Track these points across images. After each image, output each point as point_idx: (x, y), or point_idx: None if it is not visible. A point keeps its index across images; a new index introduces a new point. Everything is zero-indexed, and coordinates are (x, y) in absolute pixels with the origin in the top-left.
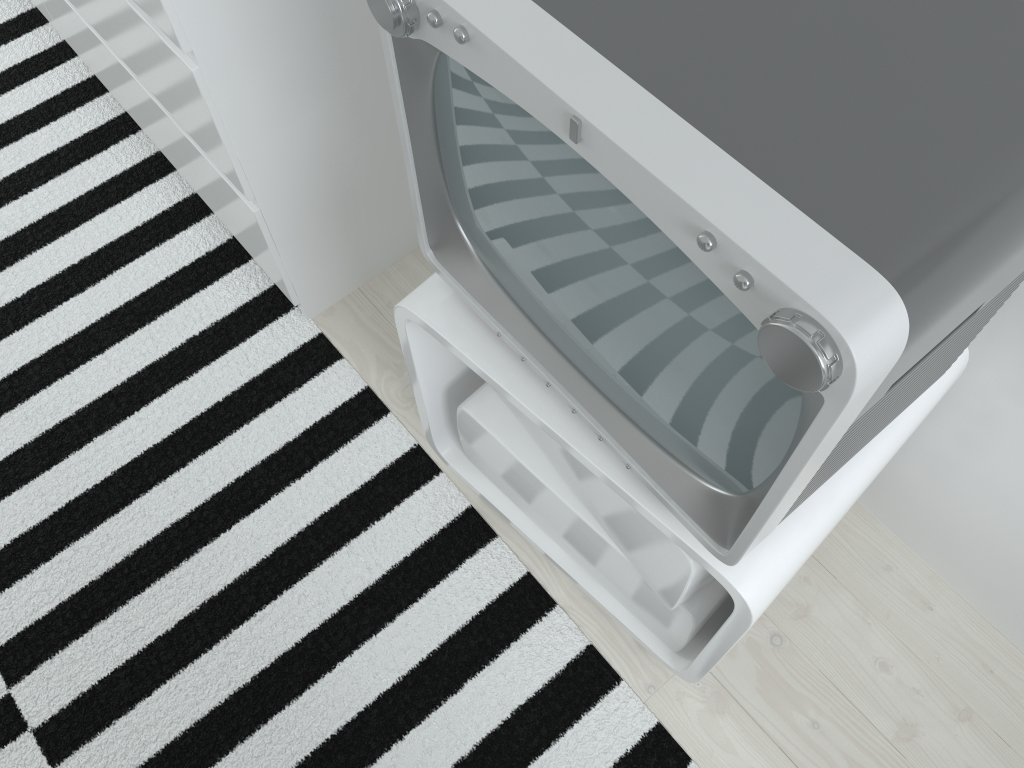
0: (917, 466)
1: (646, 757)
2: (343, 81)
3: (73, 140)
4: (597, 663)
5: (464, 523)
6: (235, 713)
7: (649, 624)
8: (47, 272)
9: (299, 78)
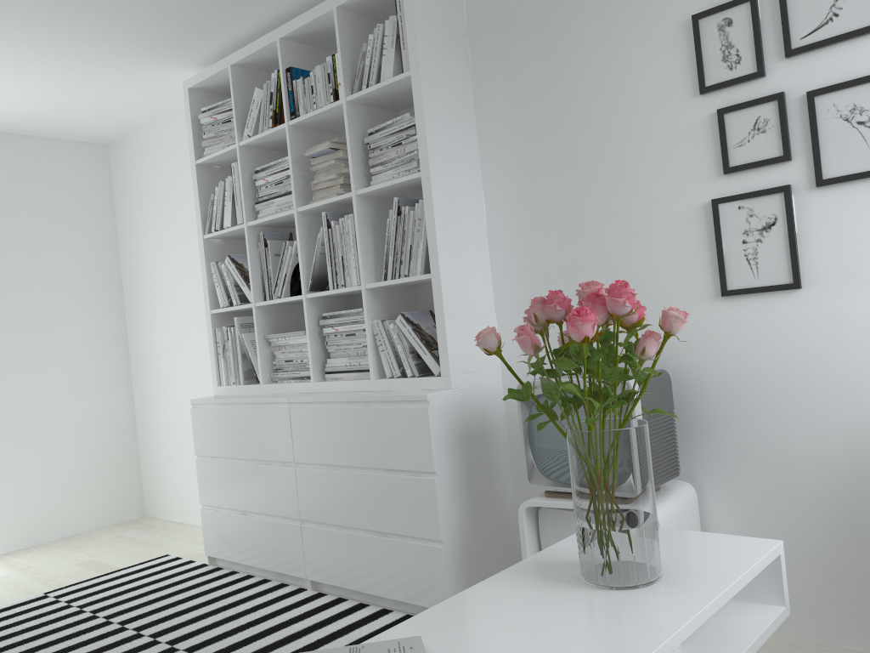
0: None
1: None
2: (469, 501)
3: (317, 606)
4: None
5: None
6: None
7: None
8: (323, 634)
9: (459, 494)
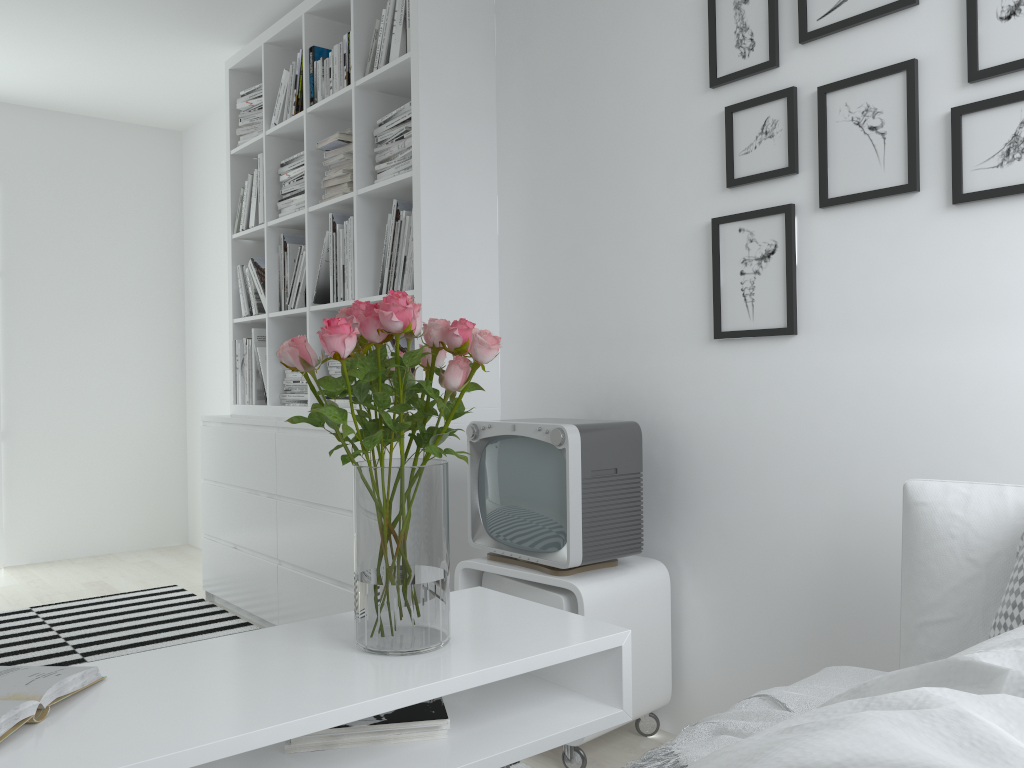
0: (690, 675)
1: None
2: None
3: None
4: None
5: None
6: None
7: None
8: None
9: None
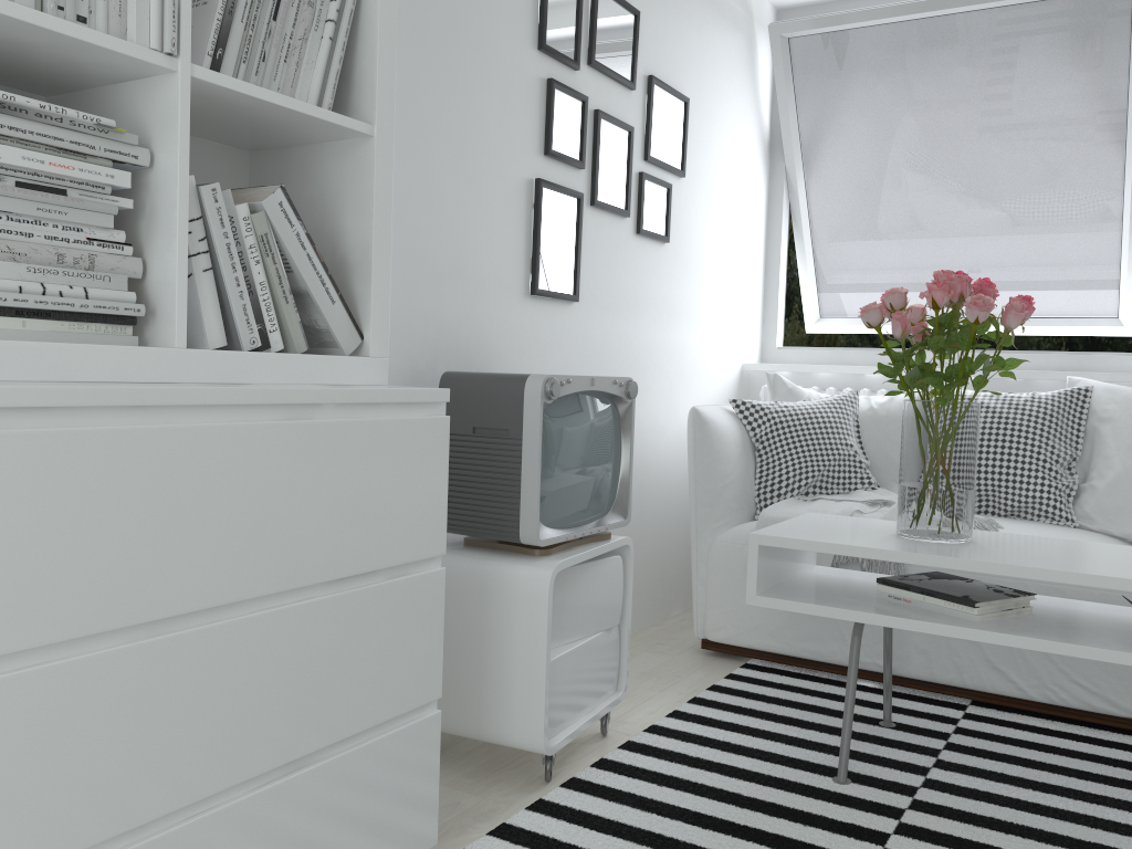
0: None
1: (661, 732)
2: None
3: None
4: (626, 745)
5: (572, 786)
6: (753, 836)
7: (610, 684)
8: None
9: None
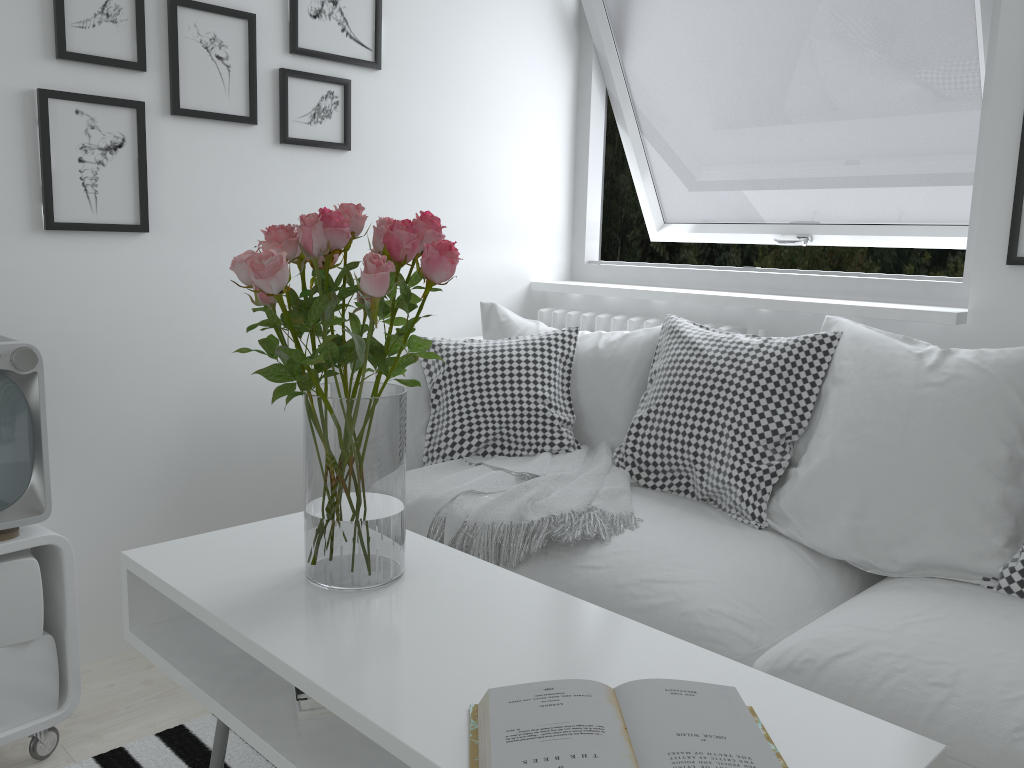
0: None
1: (110, 761)
2: None
3: None
4: None
5: None
6: None
7: (36, 704)
8: None
9: None
